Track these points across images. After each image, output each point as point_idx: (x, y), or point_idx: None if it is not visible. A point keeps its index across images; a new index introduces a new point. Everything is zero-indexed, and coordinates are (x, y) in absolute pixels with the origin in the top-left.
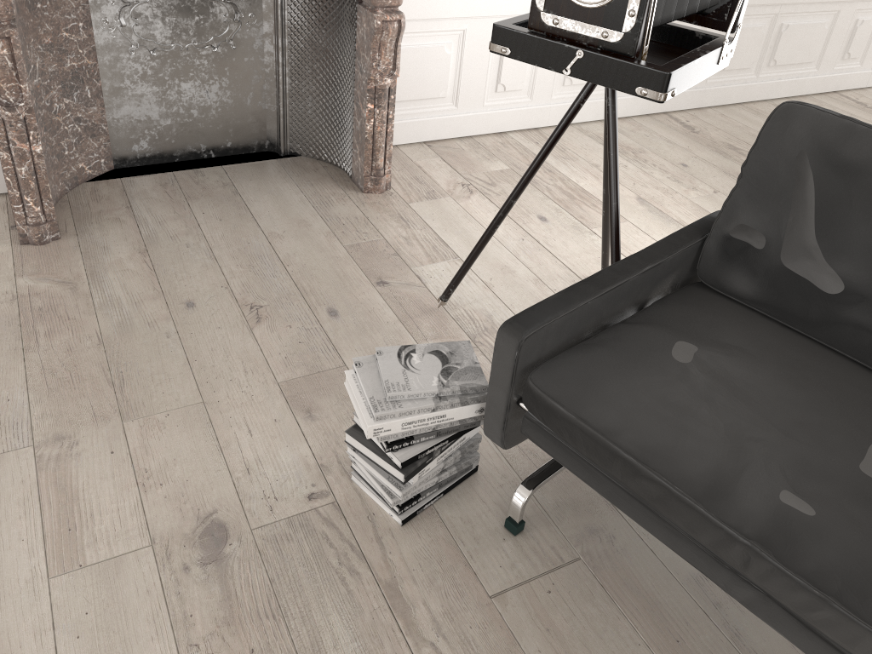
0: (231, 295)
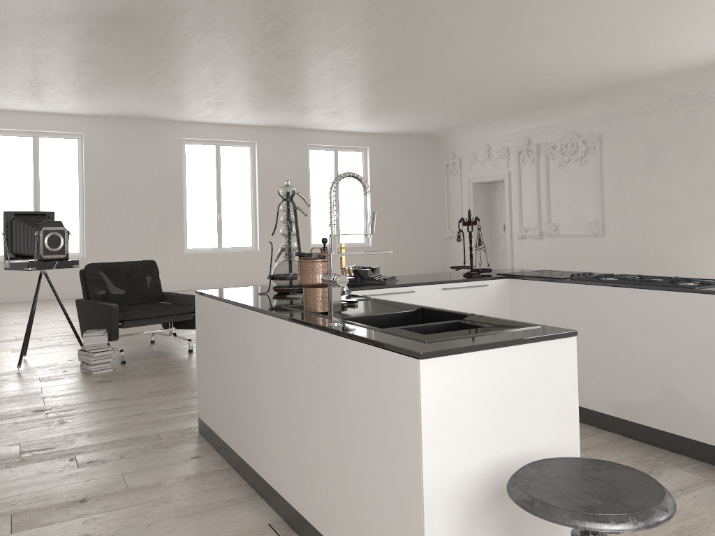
0: None
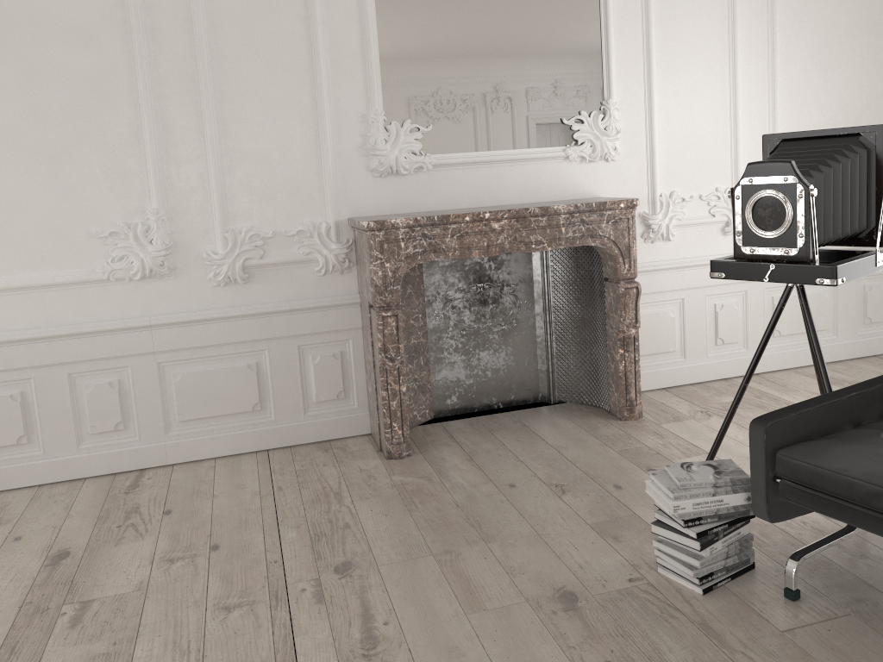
0: (539, 480)
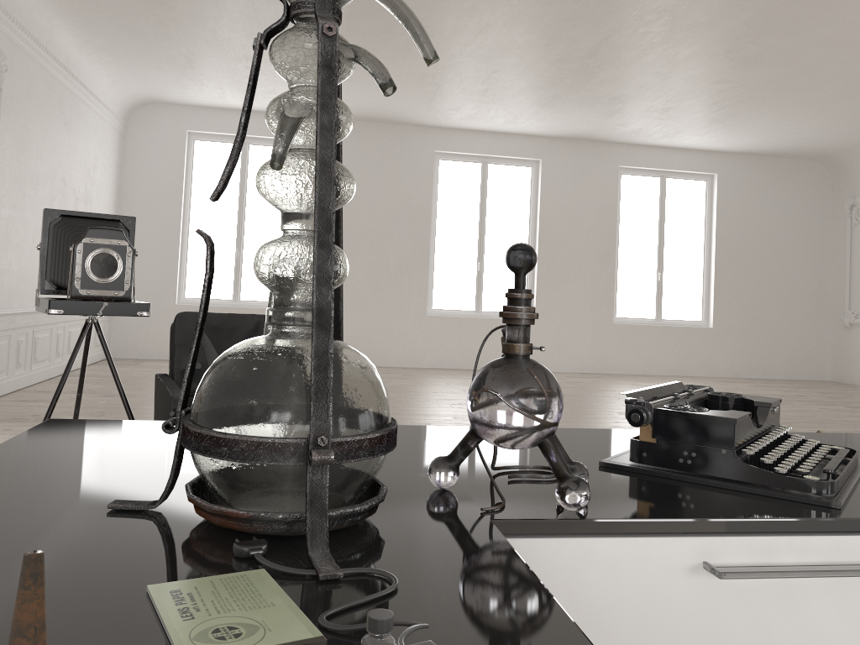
0: None
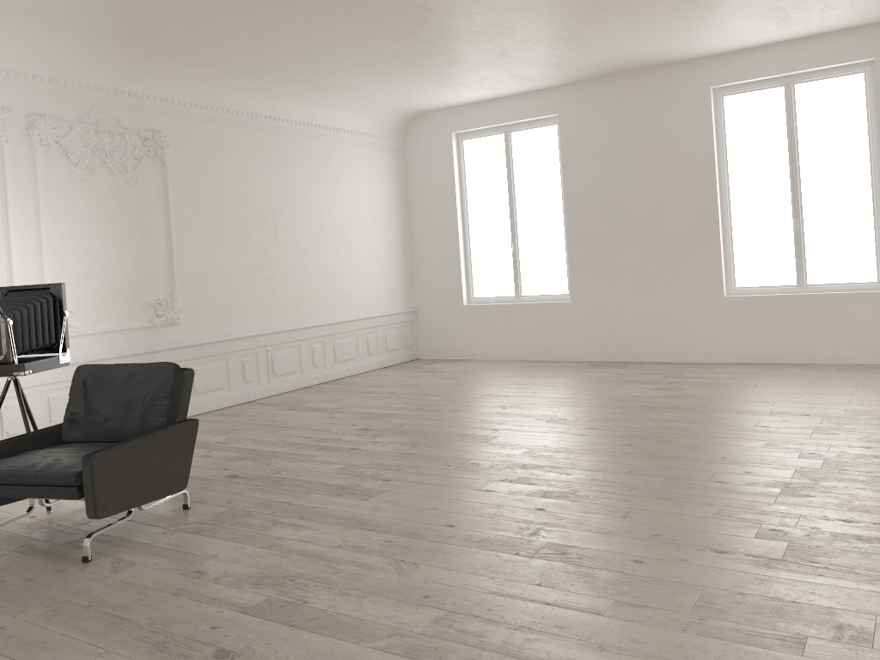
0: None
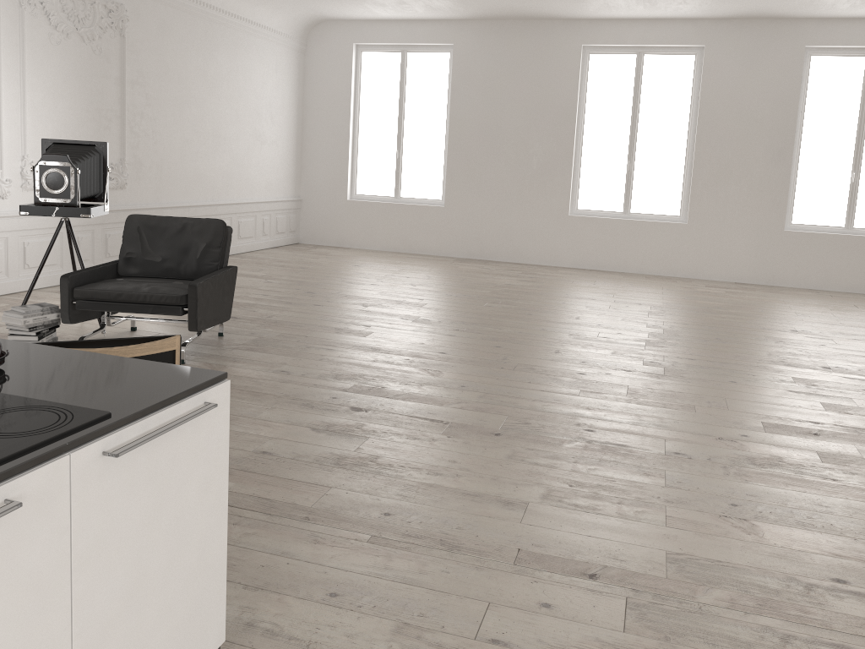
0: None
